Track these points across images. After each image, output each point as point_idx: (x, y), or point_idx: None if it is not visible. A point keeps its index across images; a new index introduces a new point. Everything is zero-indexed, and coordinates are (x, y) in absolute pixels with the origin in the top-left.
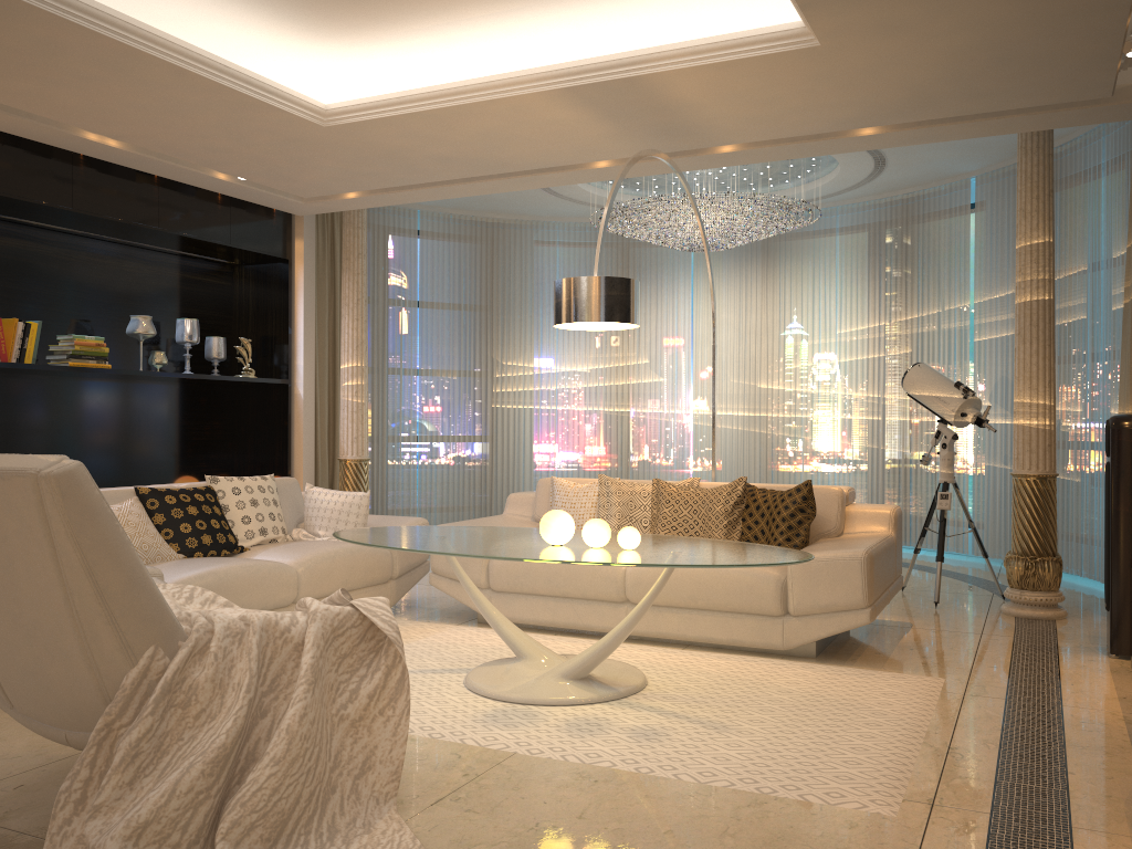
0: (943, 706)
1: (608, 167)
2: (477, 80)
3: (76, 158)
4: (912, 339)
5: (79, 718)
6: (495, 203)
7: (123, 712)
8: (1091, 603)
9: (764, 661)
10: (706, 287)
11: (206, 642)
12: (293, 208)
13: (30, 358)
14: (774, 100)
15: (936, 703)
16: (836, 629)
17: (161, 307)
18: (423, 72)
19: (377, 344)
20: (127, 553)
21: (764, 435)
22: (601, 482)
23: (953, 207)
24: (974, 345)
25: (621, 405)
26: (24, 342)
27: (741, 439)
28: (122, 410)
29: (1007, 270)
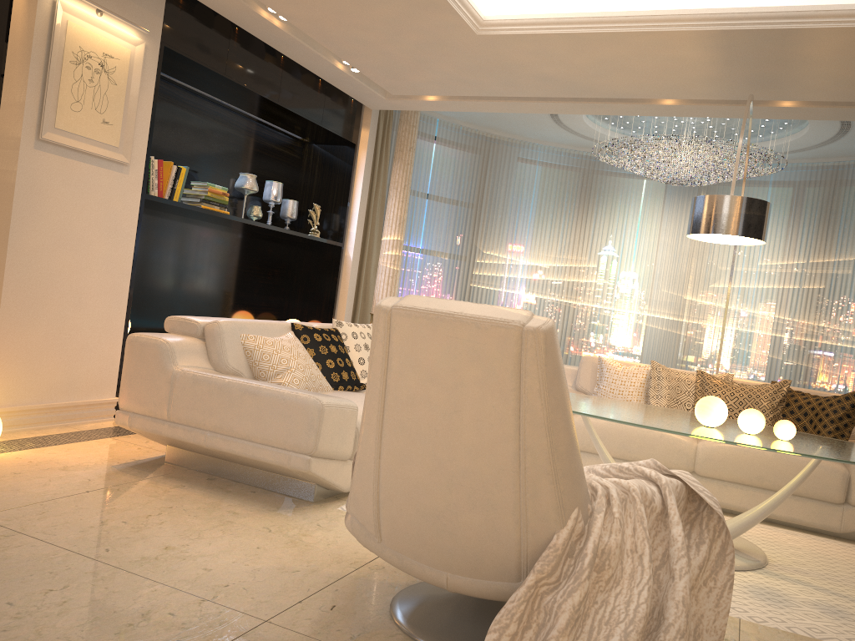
0: None
1: (673, 105)
2: (639, 12)
3: (233, 32)
4: (826, 278)
5: (474, 565)
6: (502, 122)
7: (553, 571)
8: None
9: (829, 541)
10: (652, 214)
11: (606, 507)
12: (373, 102)
13: (177, 198)
14: None
15: None
16: None
17: (253, 169)
18: (555, 1)
19: None
20: (571, 414)
21: (684, 336)
22: (653, 367)
23: None
24: None
25: (570, 297)
26: (175, 183)
27: (664, 337)
28: (216, 251)
29: None
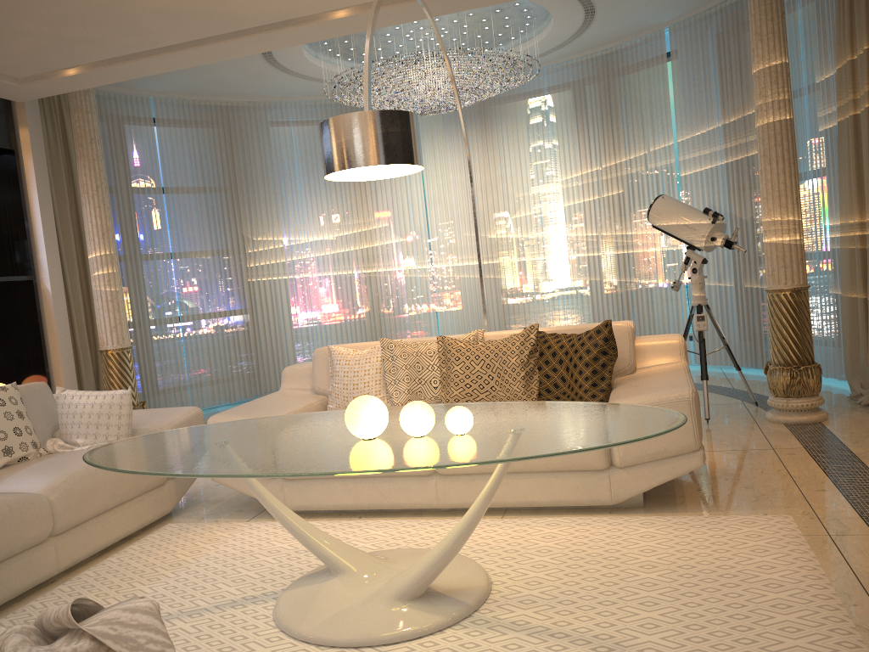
0: (825, 558)
1: (348, 17)
2: None
3: None
4: (623, 181)
5: None
6: (228, 85)
7: None
8: (831, 398)
9: (598, 522)
10: (433, 152)
11: None
12: (9, 92)
13: None
14: None
15: (814, 554)
16: (668, 477)
17: None
18: None
19: (126, 232)
20: None
21: (498, 279)
22: (384, 346)
23: (650, 57)
24: (680, 180)
25: (368, 266)
26: None
27: (478, 286)
28: None
29: (706, 108)
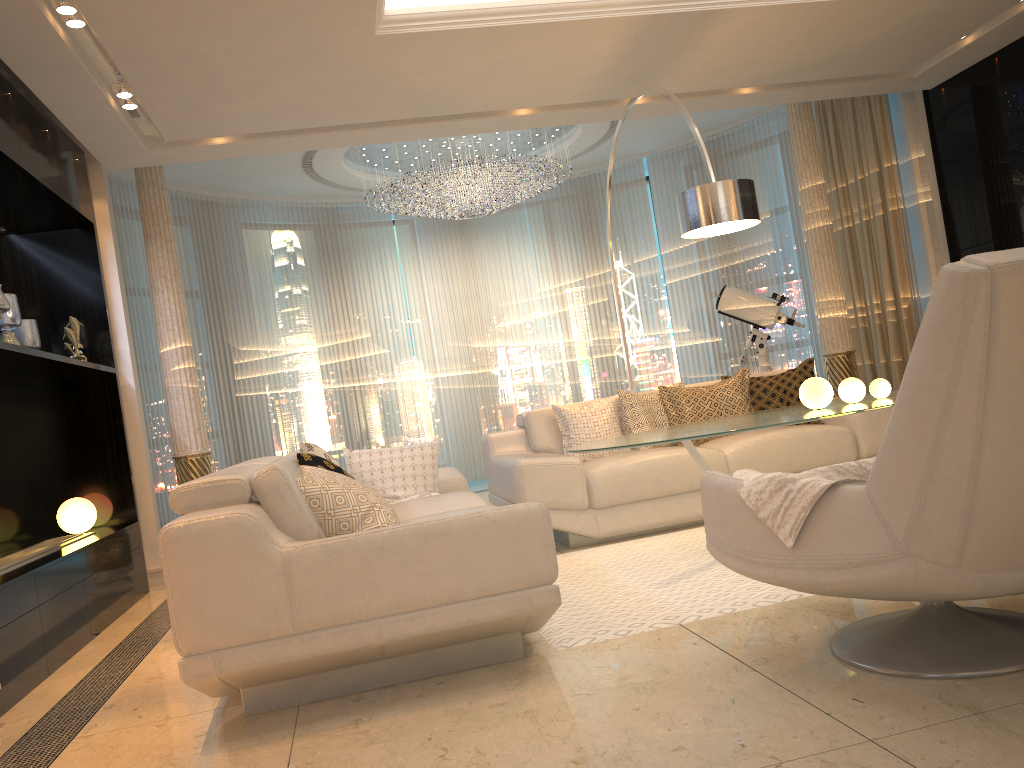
0: None
1: (528, 115)
2: None
3: None
4: (607, 290)
5: None
6: (229, 177)
7: None
8: None
9: None
10: (412, 262)
11: None
12: (121, 157)
13: None
14: (755, 49)
15: None
16: None
17: None
18: None
19: None
20: None
21: (486, 388)
22: (622, 396)
23: (629, 181)
24: (666, 287)
25: (352, 380)
26: None
27: (466, 396)
28: None
29: None
